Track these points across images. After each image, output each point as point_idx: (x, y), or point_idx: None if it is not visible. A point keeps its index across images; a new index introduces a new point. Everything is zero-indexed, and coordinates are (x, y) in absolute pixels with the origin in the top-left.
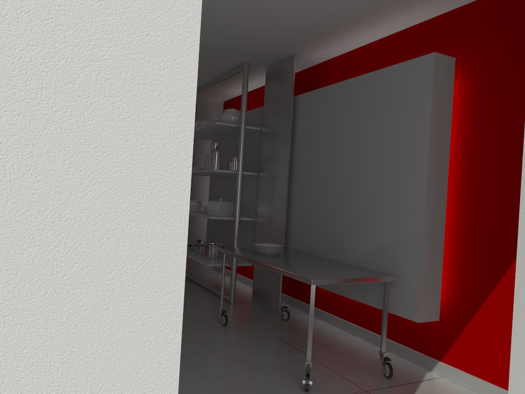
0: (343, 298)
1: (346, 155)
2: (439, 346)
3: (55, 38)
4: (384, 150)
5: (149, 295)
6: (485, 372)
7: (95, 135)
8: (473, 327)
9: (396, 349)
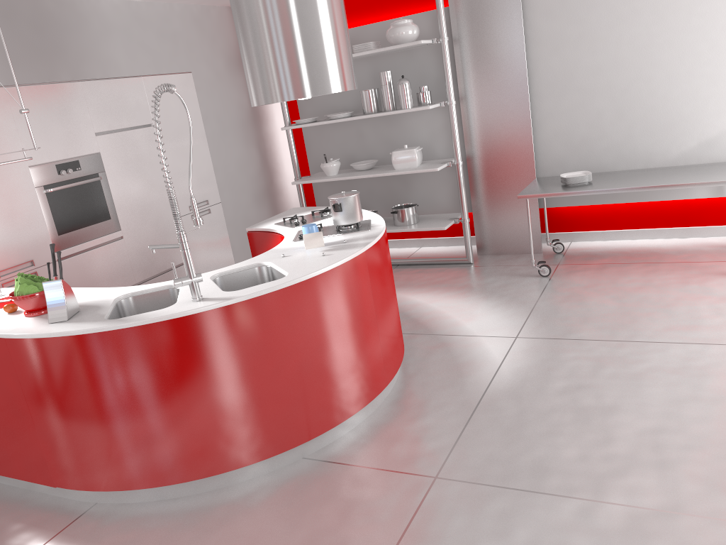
0: (608, 210)
1: (636, 55)
2: None
3: None
4: (703, 42)
5: None
6: None
7: None
8: None
9: (699, 232)
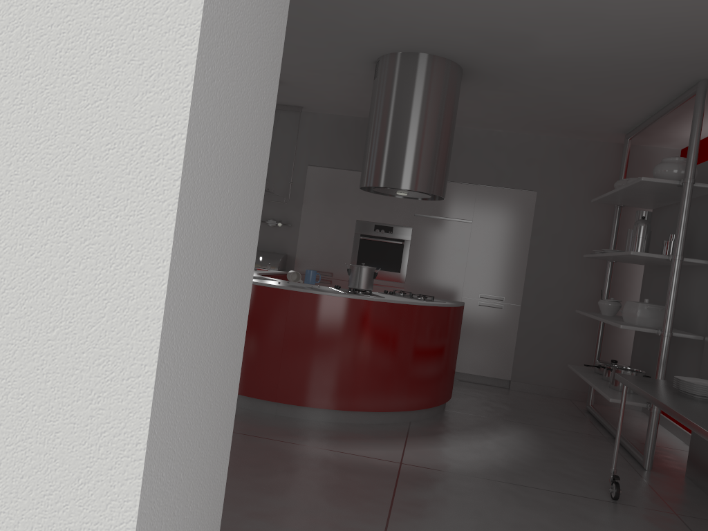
0: None
1: None
2: None
3: (11, 0)
4: None
5: (102, 374)
6: None
7: (48, 130)
8: None
9: None
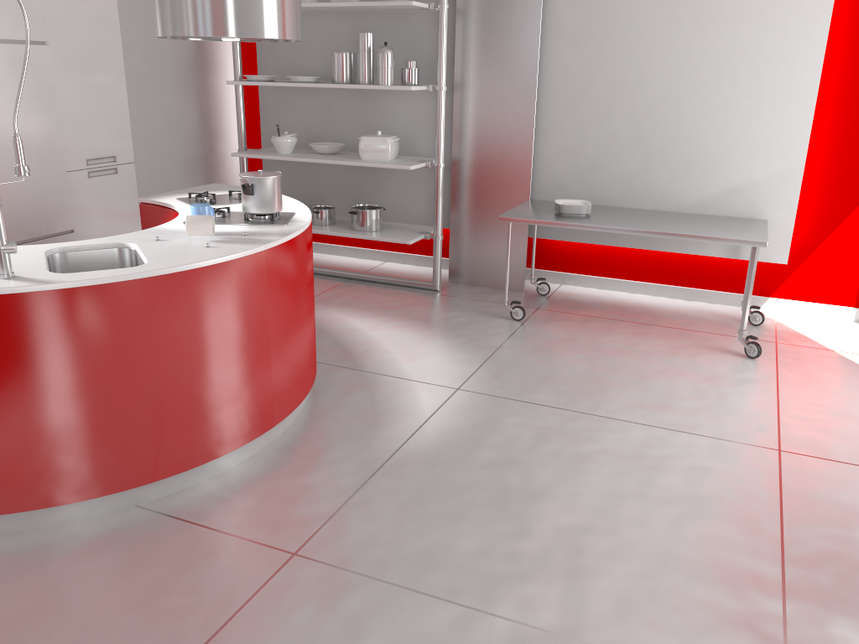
0: (610, 253)
1: (667, 70)
2: (769, 282)
3: None
4: (745, 70)
5: None
6: (827, 297)
7: None
8: (818, 257)
9: (707, 297)
